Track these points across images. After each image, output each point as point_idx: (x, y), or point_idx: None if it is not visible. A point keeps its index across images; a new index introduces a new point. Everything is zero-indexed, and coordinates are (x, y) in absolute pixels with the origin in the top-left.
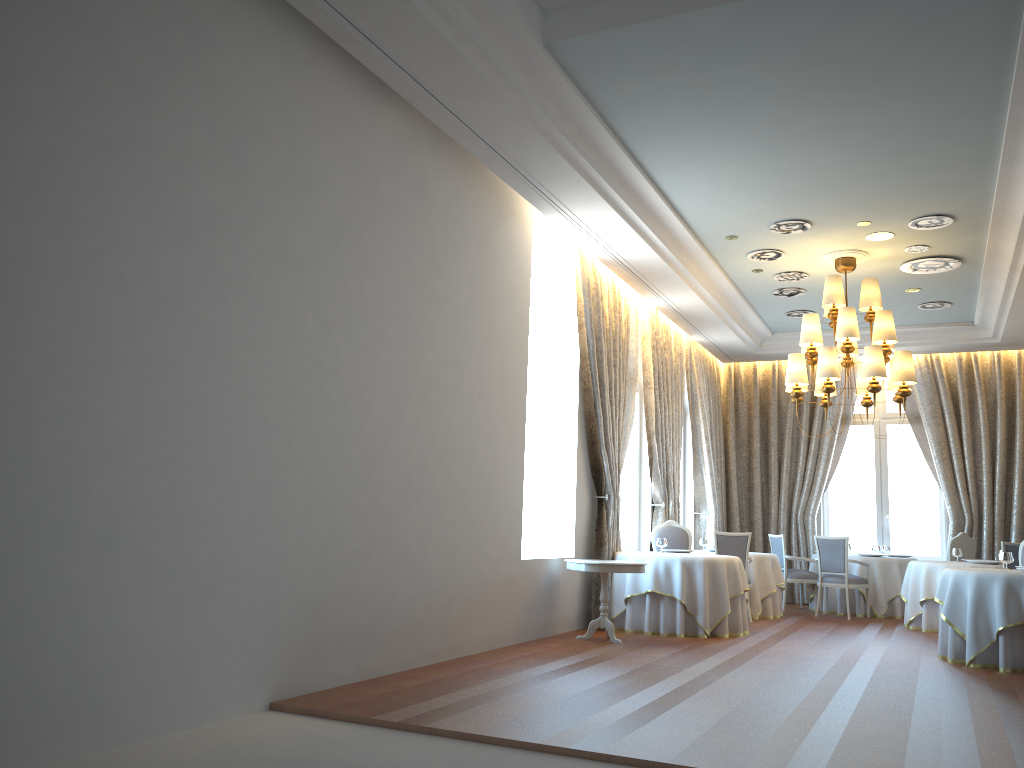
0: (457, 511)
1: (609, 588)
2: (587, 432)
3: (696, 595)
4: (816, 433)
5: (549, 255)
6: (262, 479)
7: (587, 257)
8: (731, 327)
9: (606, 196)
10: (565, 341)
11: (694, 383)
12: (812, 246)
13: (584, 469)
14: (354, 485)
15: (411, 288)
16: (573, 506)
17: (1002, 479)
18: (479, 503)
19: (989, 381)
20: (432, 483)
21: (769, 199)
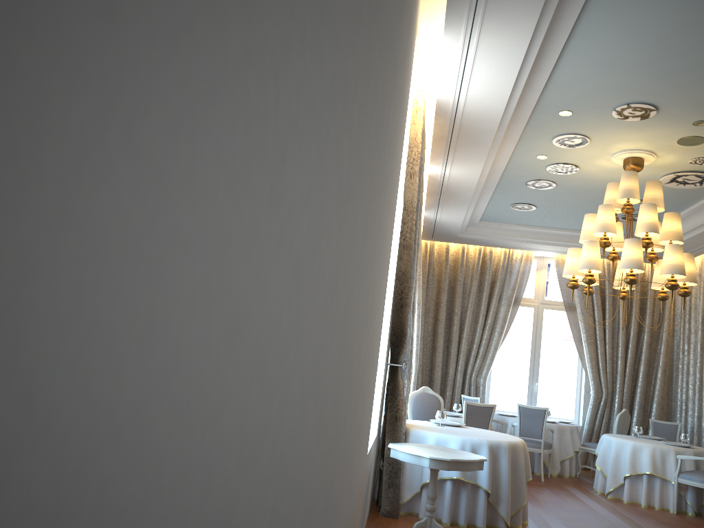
0: (361, 407)
1: (401, 468)
2: (396, 293)
3: (499, 483)
4: (494, 310)
5: None
6: (250, 427)
7: (425, 101)
8: (467, 209)
9: (541, 11)
10: None
11: None
12: (621, 140)
13: (389, 334)
14: (329, 392)
15: (393, 26)
16: (381, 376)
17: (632, 364)
18: (367, 390)
19: None
20: (359, 368)
21: (659, 71)
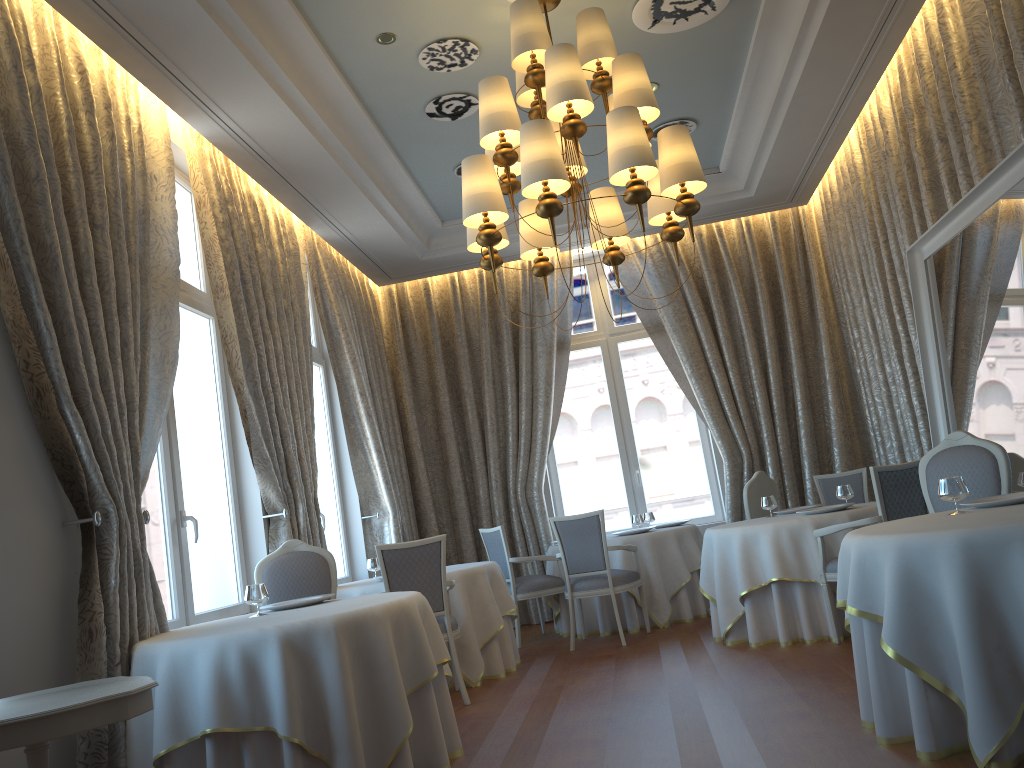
0: None
1: (121, 738)
2: (21, 371)
3: (328, 712)
4: (526, 368)
5: None
6: None
7: None
8: (371, 198)
9: None
10: None
11: (330, 308)
12: None
13: (23, 461)
14: None
15: None
16: None
17: (780, 391)
18: None
19: (740, 261)
20: None
21: None
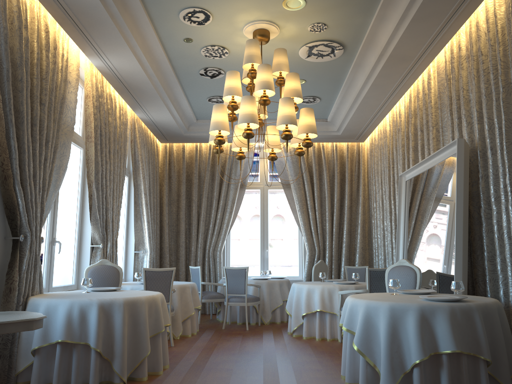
0: None
1: (17, 339)
2: None
3: (114, 340)
4: (224, 194)
5: None
6: None
7: None
8: (166, 105)
9: None
10: None
11: (137, 151)
12: (237, 10)
13: None
14: None
15: None
16: None
17: (337, 224)
18: None
19: (330, 162)
20: None
21: None
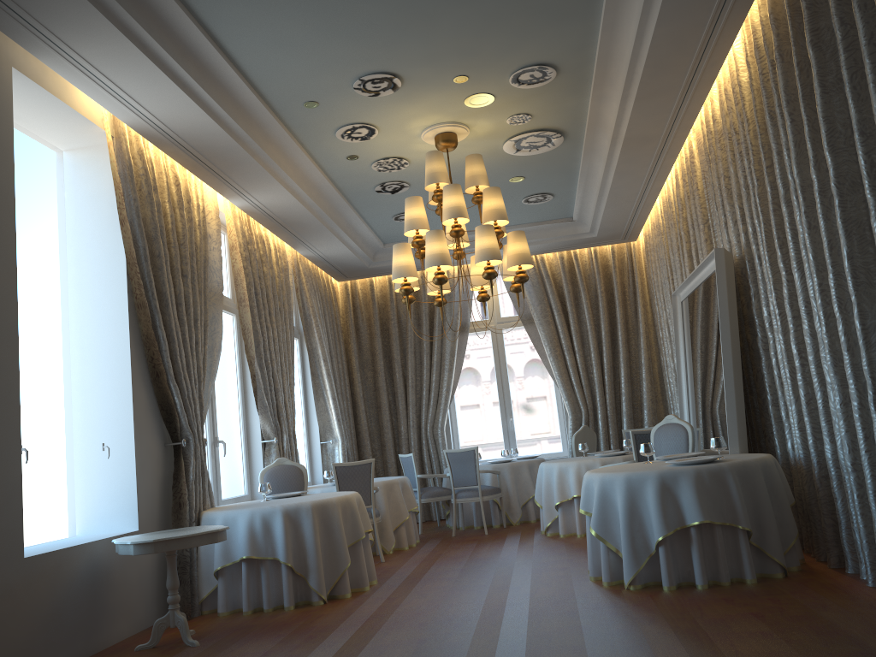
0: None
1: (195, 561)
2: (148, 362)
3: (306, 552)
4: (437, 344)
5: (68, 128)
6: None
7: (125, 132)
8: (337, 235)
9: (104, 8)
10: (106, 245)
11: (306, 302)
12: (408, 118)
13: (148, 410)
14: None
15: None
16: (133, 462)
17: (610, 369)
18: None
19: (589, 277)
20: None
21: (344, 35)
